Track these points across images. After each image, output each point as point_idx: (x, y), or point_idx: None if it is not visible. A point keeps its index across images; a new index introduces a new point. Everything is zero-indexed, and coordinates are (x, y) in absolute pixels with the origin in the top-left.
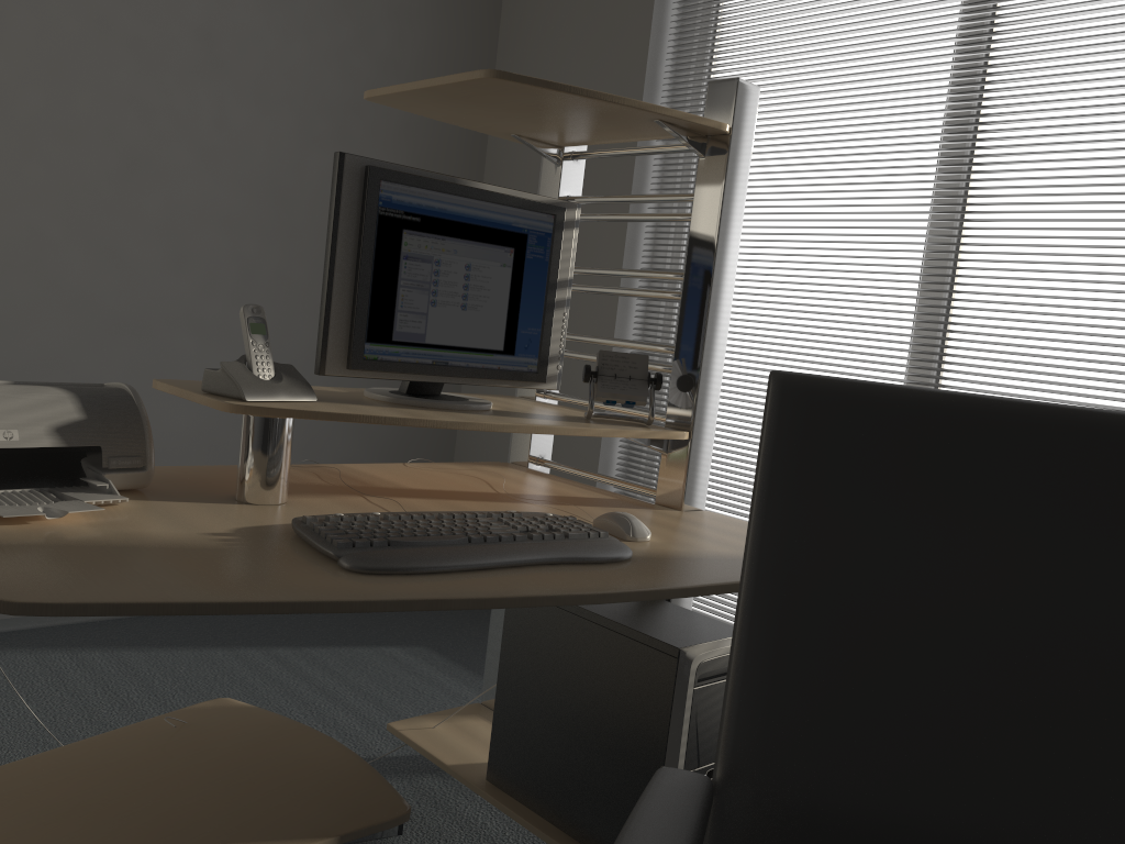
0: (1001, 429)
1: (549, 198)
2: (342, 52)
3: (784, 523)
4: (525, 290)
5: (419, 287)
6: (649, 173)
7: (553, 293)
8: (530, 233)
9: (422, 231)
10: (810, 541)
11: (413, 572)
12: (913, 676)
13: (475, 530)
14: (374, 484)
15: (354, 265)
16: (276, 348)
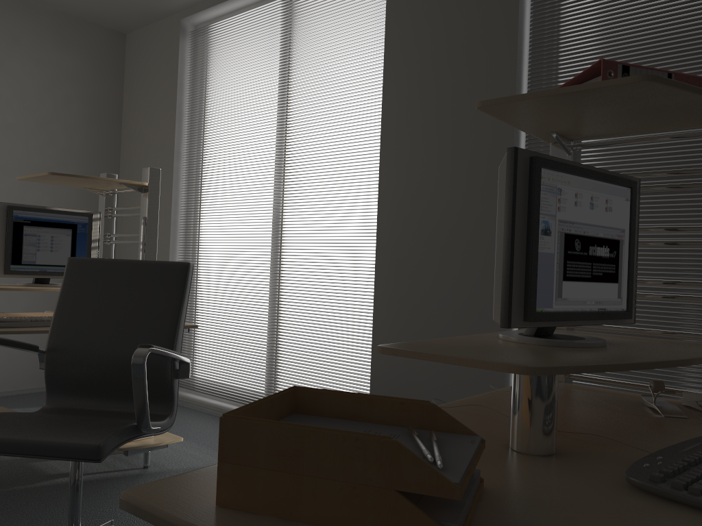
0: (115, 265)
1: (86, 210)
2: (41, 147)
3: (66, 291)
4: (78, 243)
5: (32, 245)
6: (181, 191)
7: (90, 244)
8: (78, 223)
9: (32, 225)
10: (71, 294)
11: (4, 327)
12: (89, 321)
13: (36, 319)
14: (21, 316)
15: (5, 239)
16: (15, 278)
